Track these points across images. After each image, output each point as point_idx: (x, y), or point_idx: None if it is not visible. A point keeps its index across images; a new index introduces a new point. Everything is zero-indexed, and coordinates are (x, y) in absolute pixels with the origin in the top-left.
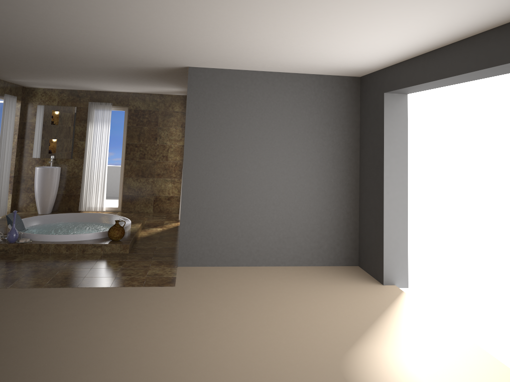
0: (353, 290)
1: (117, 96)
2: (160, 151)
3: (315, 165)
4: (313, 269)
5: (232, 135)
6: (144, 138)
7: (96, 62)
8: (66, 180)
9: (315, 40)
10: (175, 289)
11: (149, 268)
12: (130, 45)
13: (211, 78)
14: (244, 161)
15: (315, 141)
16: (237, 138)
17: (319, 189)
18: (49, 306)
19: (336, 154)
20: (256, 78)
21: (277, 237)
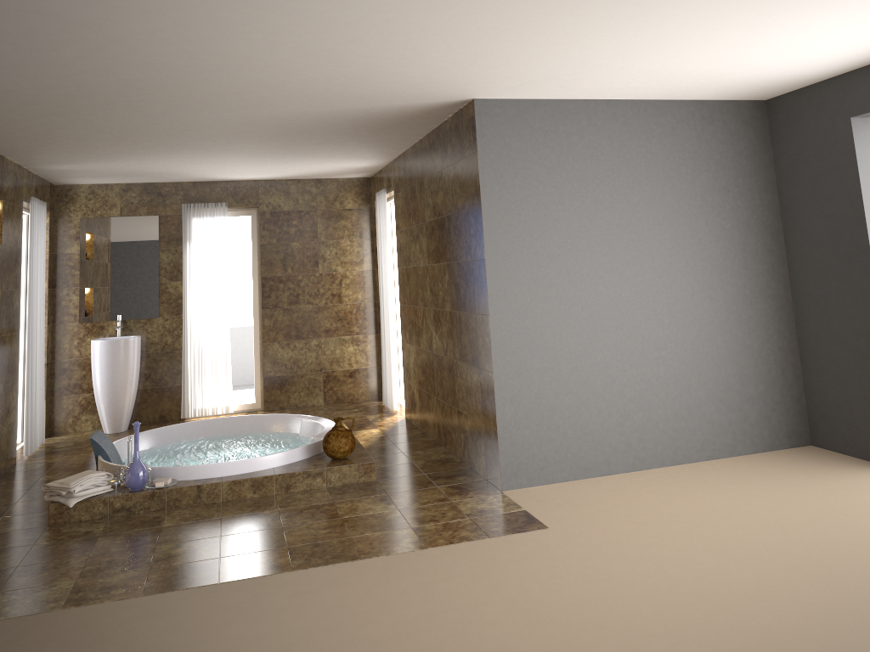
0: (869, 486)
1: (236, 188)
2: (326, 287)
3: (714, 266)
4: (746, 461)
5: (567, 222)
6: (293, 263)
7: (295, 102)
8: (152, 361)
9: (829, 5)
10: (556, 533)
11: (453, 501)
12: (434, 45)
13: (518, 118)
14: (594, 272)
15: (708, 221)
16: (577, 228)
17: (728, 310)
18: (353, 606)
19: (747, 244)
20: (596, 114)
21: (670, 409)
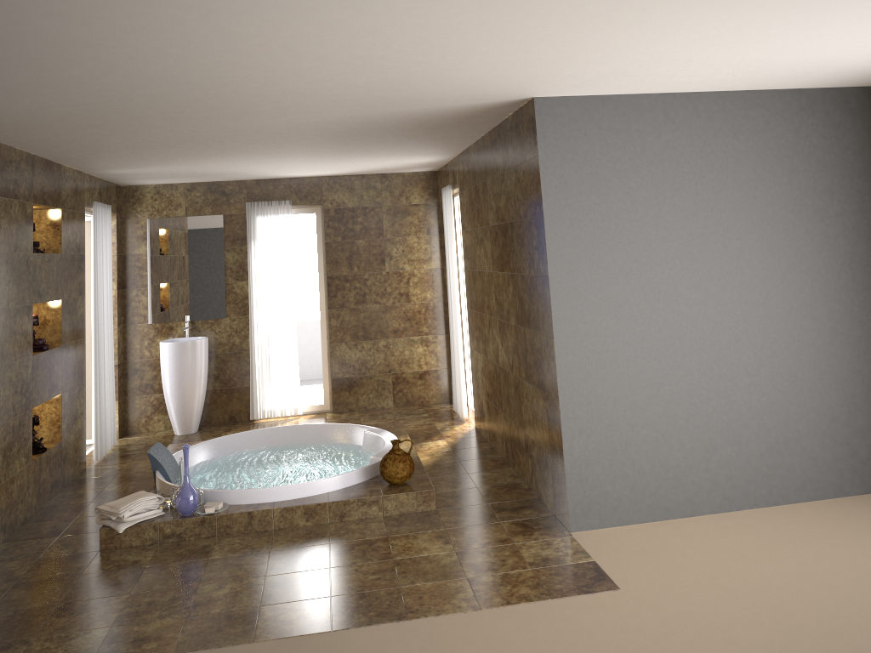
0: None
1: (299, 185)
2: (393, 286)
3: (816, 280)
4: (855, 504)
5: (642, 233)
6: (359, 262)
7: (337, 108)
8: (220, 362)
9: None
10: (628, 596)
11: (516, 544)
12: (478, 47)
13: (584, 117)
14: (674, 288)
15: (808, 228)
16: (653, 240)
17: (833, 330)
18: None
19: (855, 253)
20: (674, 109)
21: (763, 443)
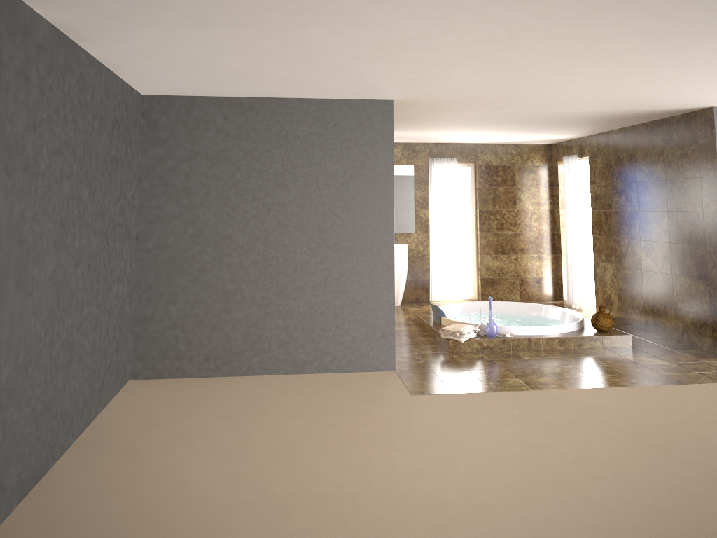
0: None
1: (462, 148)
2: (521, 219)
3: None
4: None
5: None
6: (499, 202)
7: (598, 106)
8: (410, 262)
9: None
10: None
11: (705, 362)
12: None
13: None
14: None
15: None
16: None
17: None
18: (713, 404)
19: None
20: None
21: None
